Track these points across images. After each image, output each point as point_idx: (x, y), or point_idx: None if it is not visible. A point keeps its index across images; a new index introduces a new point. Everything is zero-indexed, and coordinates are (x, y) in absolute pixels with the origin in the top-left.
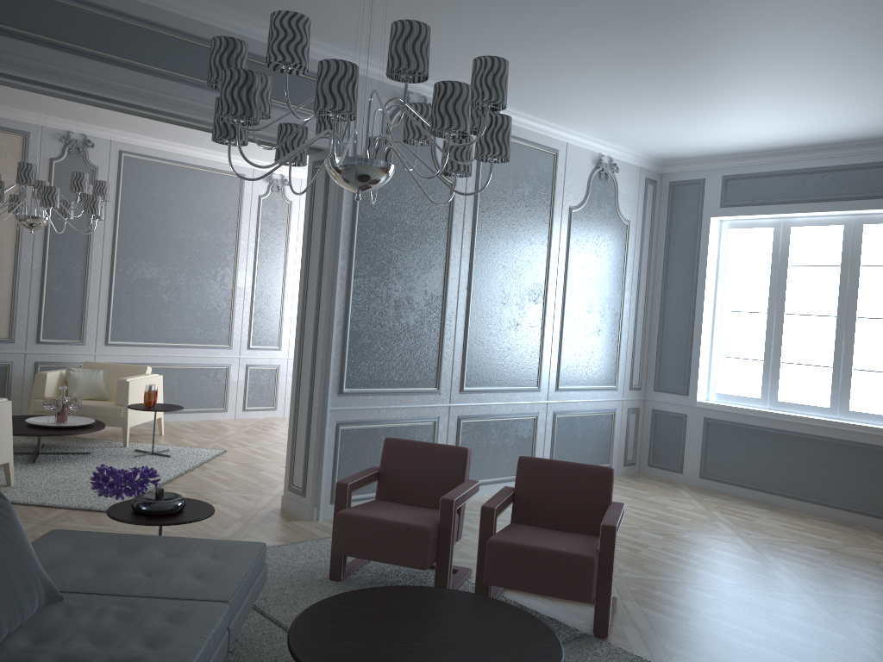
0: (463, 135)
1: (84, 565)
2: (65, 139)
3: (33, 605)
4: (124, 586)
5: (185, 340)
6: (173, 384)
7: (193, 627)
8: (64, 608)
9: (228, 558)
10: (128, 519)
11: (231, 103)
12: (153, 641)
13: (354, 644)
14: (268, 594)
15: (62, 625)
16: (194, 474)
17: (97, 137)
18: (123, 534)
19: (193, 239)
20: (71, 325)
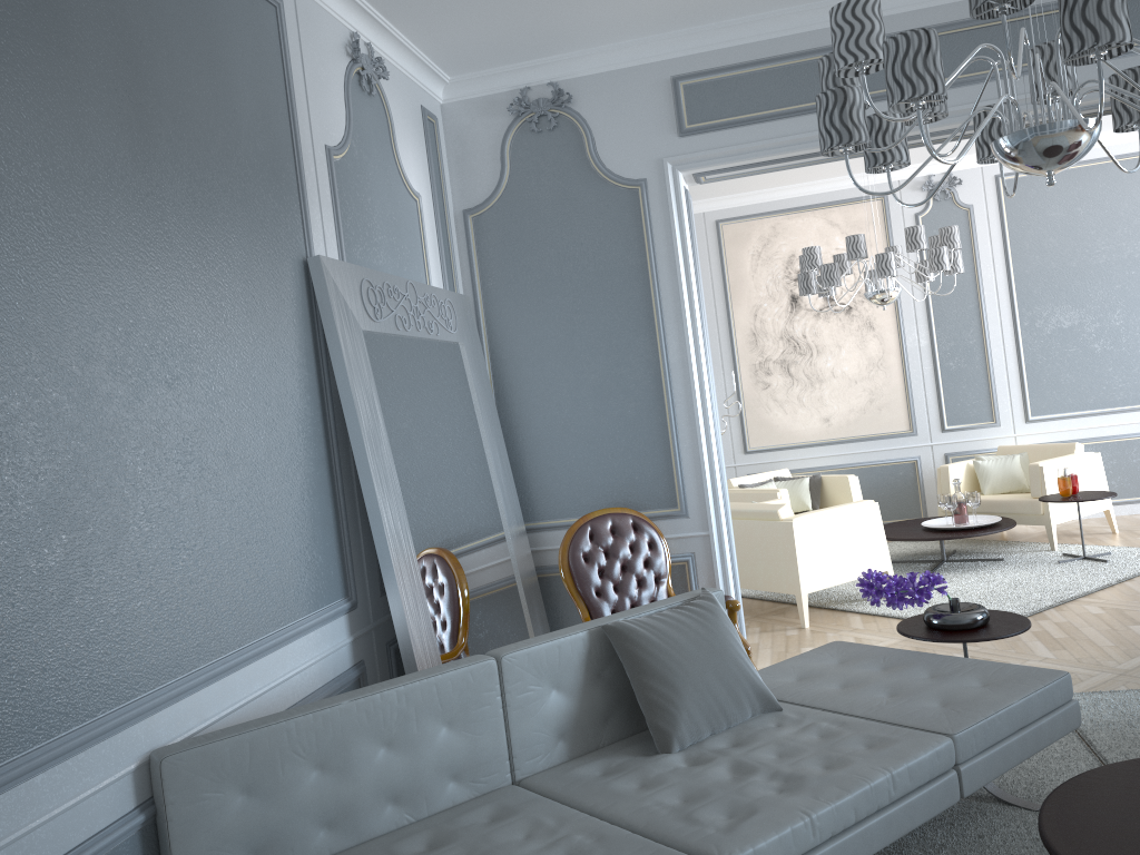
0: (1130, 44)
1: (833, 679)
2: (927, 185)
3: (741, 710)
4: (852, 704)
5: (1139, 400)
6: (1133, 463)
7: (884, 756)
8: (777, 719)
9: (998, 687)
10: (911, 633)
11: (825, 134)
12: (832, 763)
13: (1137, 822)
14: (1135, 749)
15: (762, 733)
16: (1129, 585)
17: (963, 170)
18: (899, 650)
19: (1122, 259)
20: (977, 404)
